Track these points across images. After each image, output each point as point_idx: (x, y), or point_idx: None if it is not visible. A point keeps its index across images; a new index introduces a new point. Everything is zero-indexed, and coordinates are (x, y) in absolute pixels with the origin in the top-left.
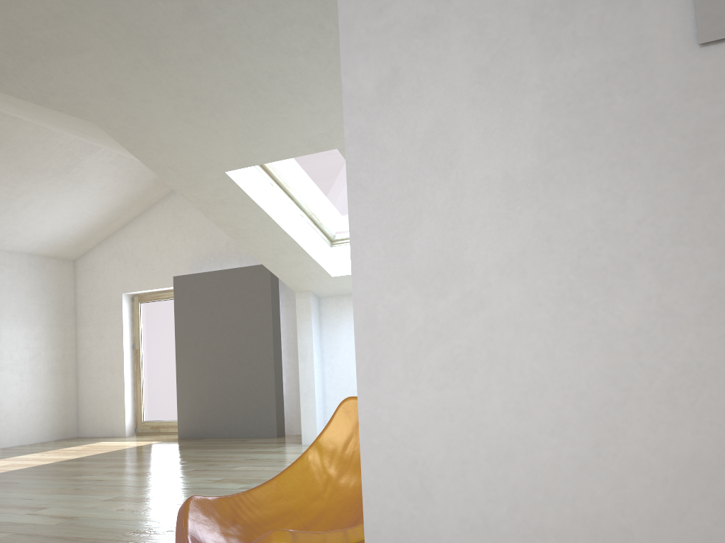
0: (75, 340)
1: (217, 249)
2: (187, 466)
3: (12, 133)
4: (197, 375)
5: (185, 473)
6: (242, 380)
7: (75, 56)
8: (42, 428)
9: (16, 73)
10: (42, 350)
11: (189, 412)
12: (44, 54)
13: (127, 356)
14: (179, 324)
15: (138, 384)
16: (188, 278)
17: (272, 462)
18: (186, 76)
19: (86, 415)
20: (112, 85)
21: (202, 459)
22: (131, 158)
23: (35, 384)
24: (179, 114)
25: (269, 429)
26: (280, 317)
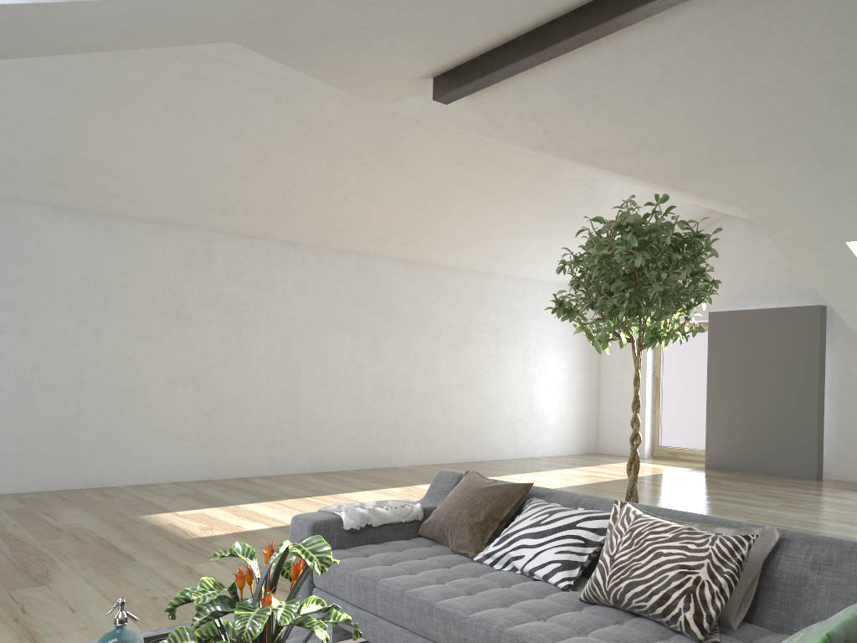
0: (598, 364)
1: (753, 285)
2: (767, 500)
3: (603, 191)
4: (729, 410)
5: (776, 507)
6: (779, 420)
7: (754, 164)
8: (573, 442)
9: (694, 176)
10: (575, 372)
11: (718, 444)
12: (728, 163)
13: (648, 383)
14: (712, 359)
15: (656, 411)
16: (725, 314)
17: (853, 508)
18: (850, 175)
19: (605, 434)
20: (774, 182)
21: (770, 494)
22: (686, 201)
23: (570, 403)
24: (825, 200)
25: (807, 471)
26: (824, 359)
